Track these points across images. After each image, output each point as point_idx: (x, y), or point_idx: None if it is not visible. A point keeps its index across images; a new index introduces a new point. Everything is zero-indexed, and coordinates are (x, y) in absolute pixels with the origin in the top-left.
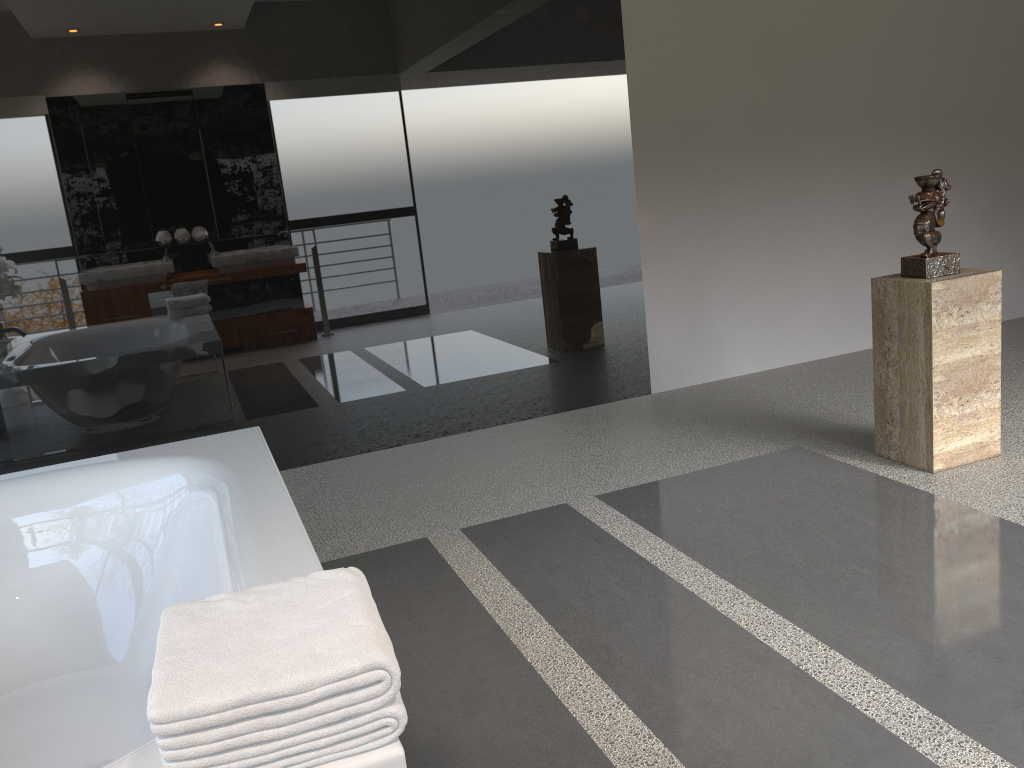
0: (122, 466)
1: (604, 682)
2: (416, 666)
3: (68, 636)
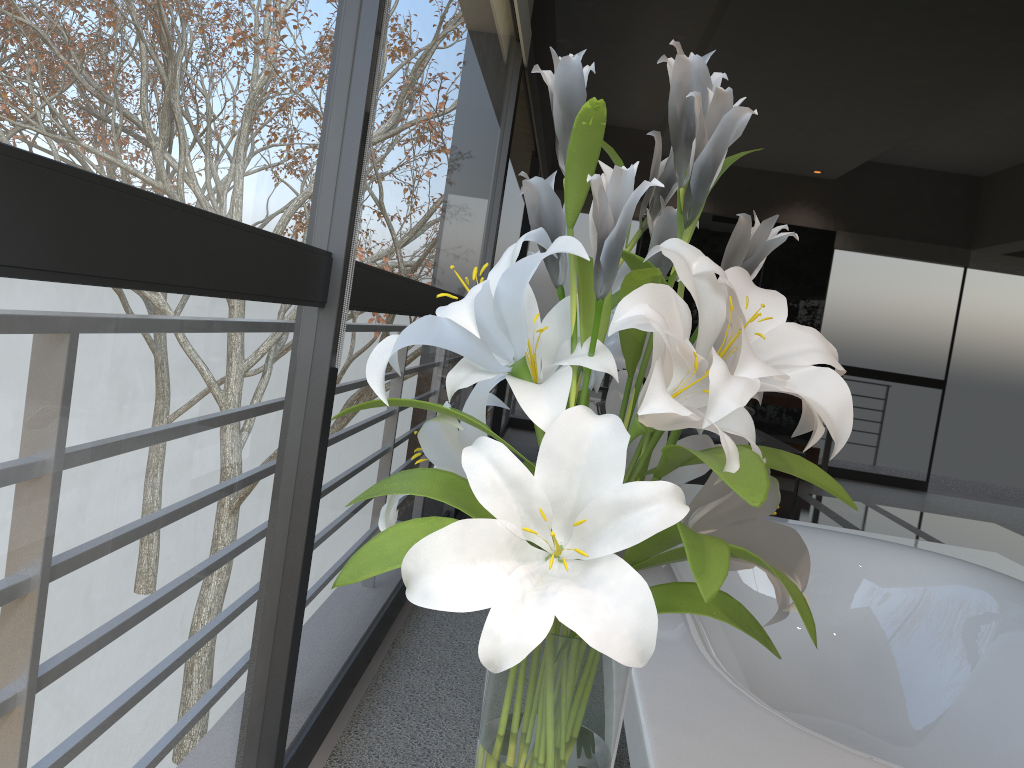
0: (886, 545)
1: None
2: None
3: (816, 683)
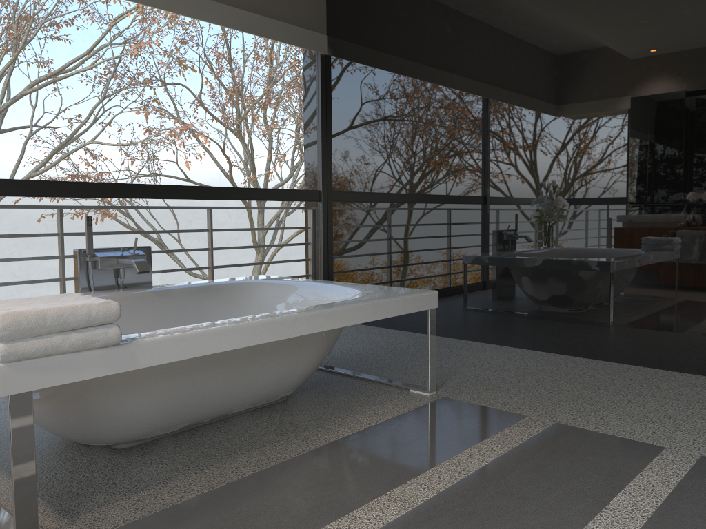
0: (352, 289)
1: (379, 528)
2: (353, 458)
3: None
